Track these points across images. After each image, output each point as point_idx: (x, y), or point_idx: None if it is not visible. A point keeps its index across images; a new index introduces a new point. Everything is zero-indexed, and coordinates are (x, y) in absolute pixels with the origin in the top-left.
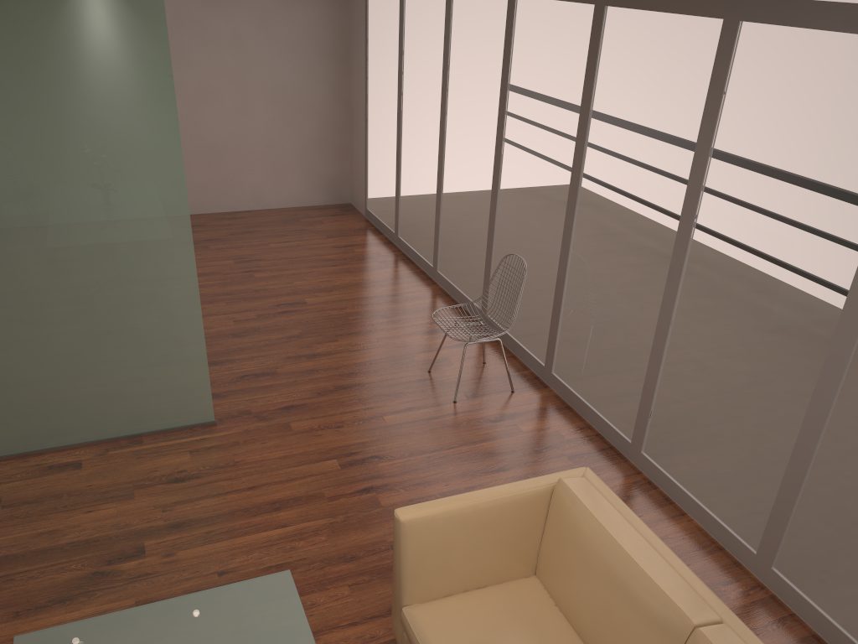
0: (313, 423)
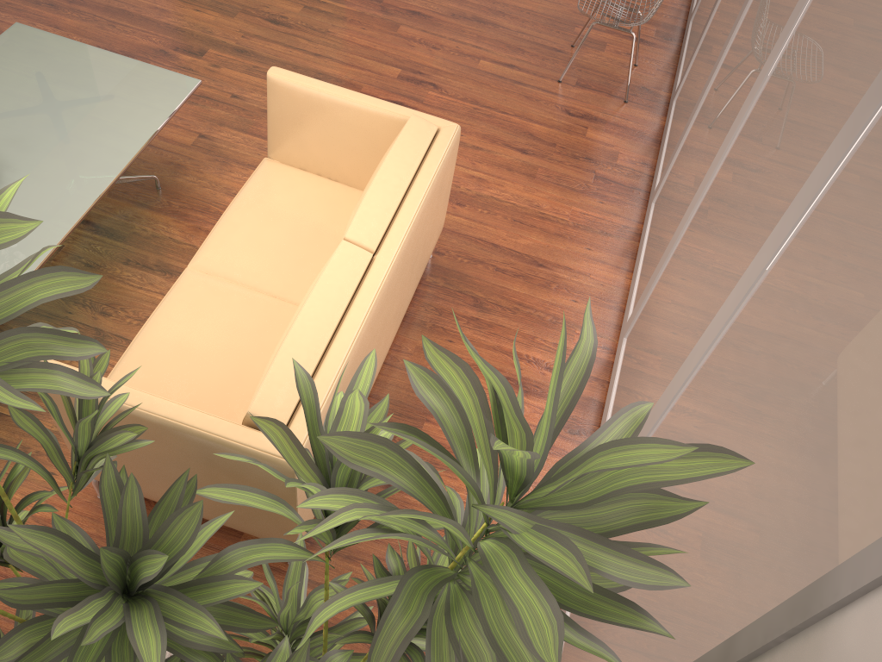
0: (419, 35)
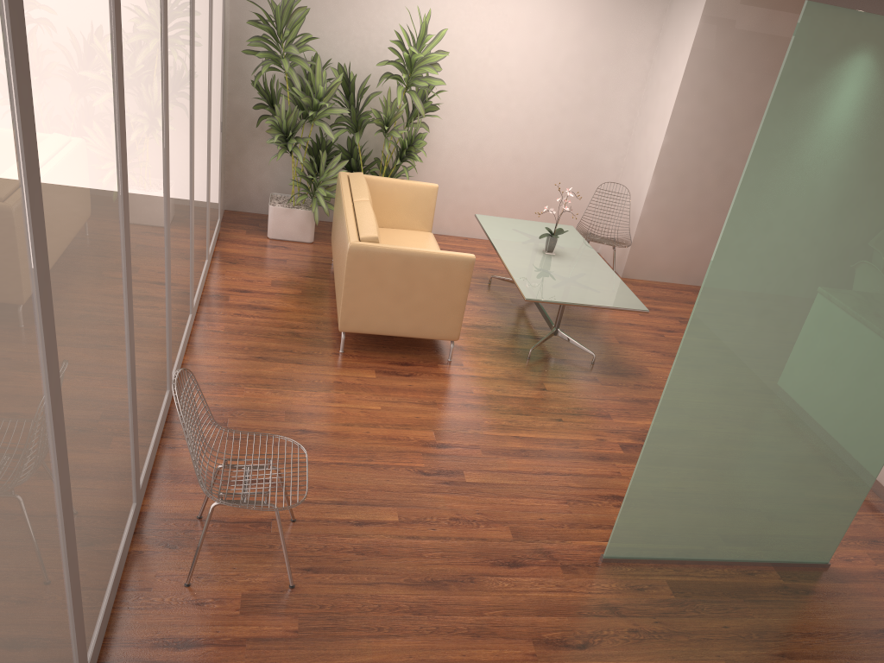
0: (484, 532)
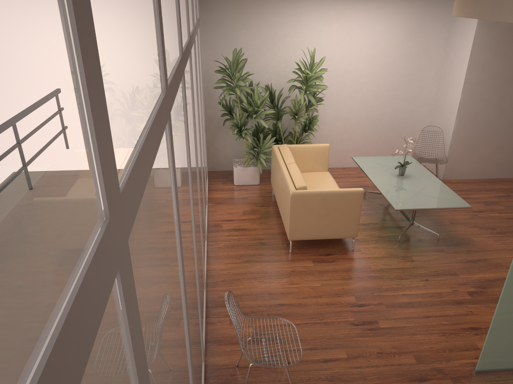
0: (399, 360)
